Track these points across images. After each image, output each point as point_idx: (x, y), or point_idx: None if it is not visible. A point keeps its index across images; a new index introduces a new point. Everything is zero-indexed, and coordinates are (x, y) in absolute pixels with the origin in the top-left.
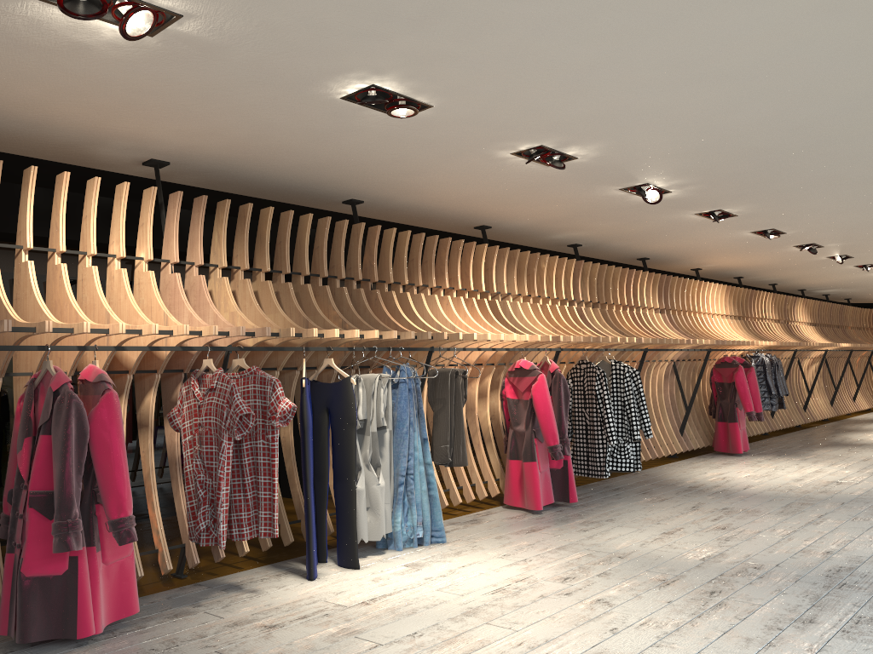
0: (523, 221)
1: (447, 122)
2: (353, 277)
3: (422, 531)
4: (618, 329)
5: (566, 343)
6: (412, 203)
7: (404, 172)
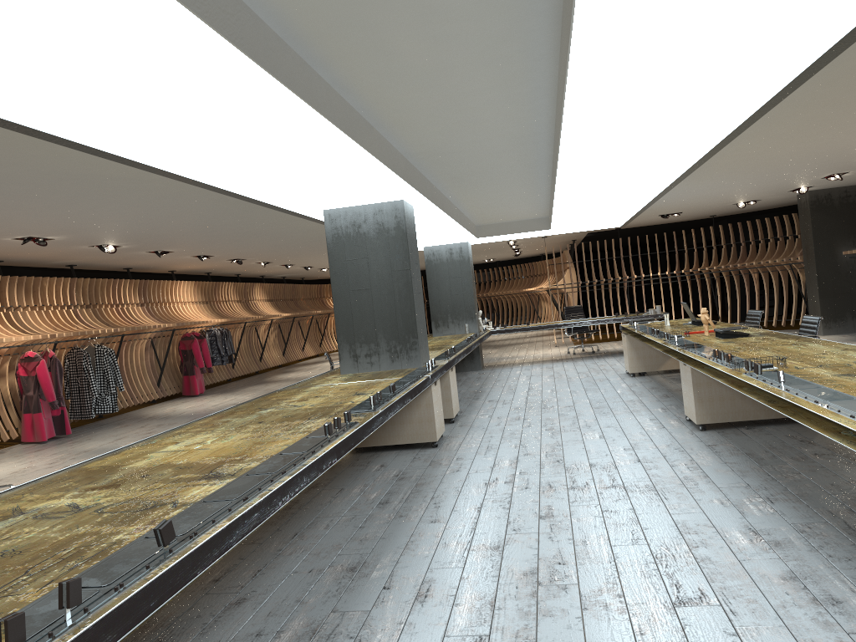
0: (28, 258)
1: None
2: None
3: None
4: (105, 321)
5: (63, 337)
6: None
7: None
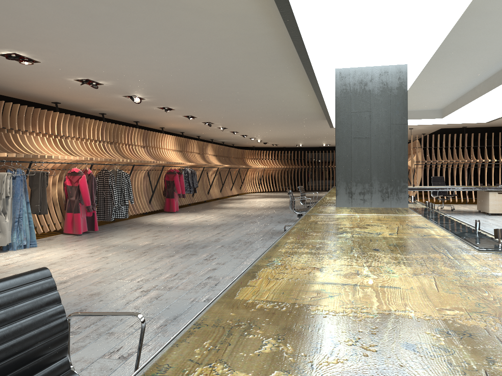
0: (77, 102)
1: (46, 67)
2: None
3: (26, 242)
4: (122, 155)
5: (96, 161)
6: (20, 90)
7: (20, 79)
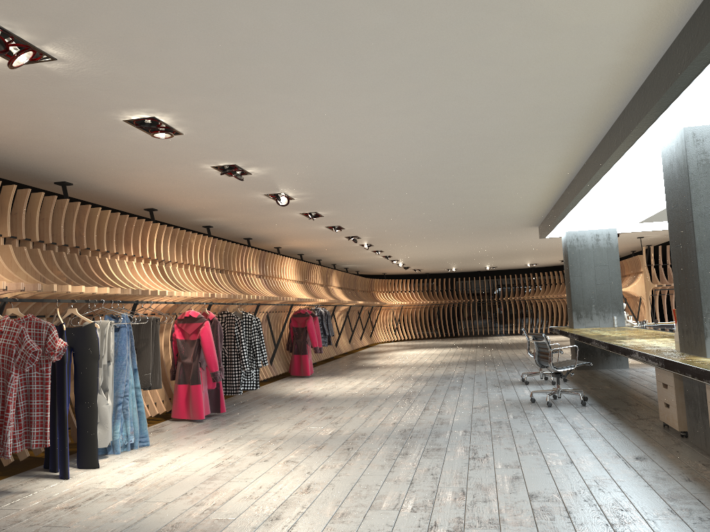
0: (184, 208)
1: (184, 143)
2: (67, 244)
3: (133, 438)
4: (238, 289)
5: (213, 299)
6: (111, 188)
7: (125, 168)
